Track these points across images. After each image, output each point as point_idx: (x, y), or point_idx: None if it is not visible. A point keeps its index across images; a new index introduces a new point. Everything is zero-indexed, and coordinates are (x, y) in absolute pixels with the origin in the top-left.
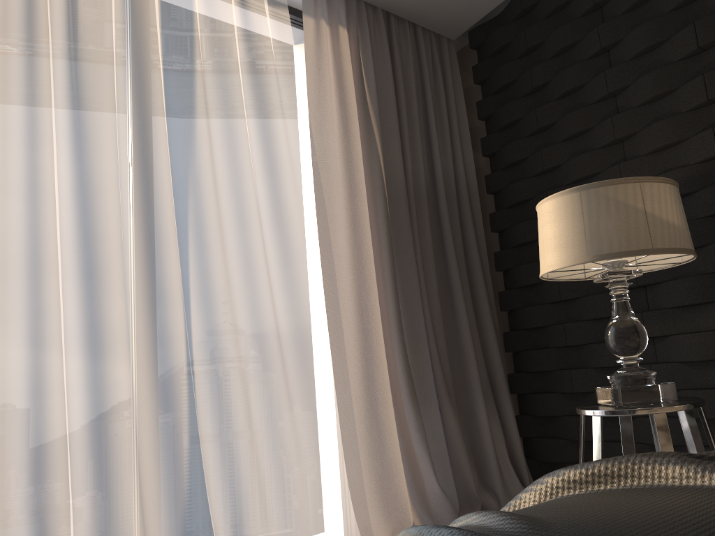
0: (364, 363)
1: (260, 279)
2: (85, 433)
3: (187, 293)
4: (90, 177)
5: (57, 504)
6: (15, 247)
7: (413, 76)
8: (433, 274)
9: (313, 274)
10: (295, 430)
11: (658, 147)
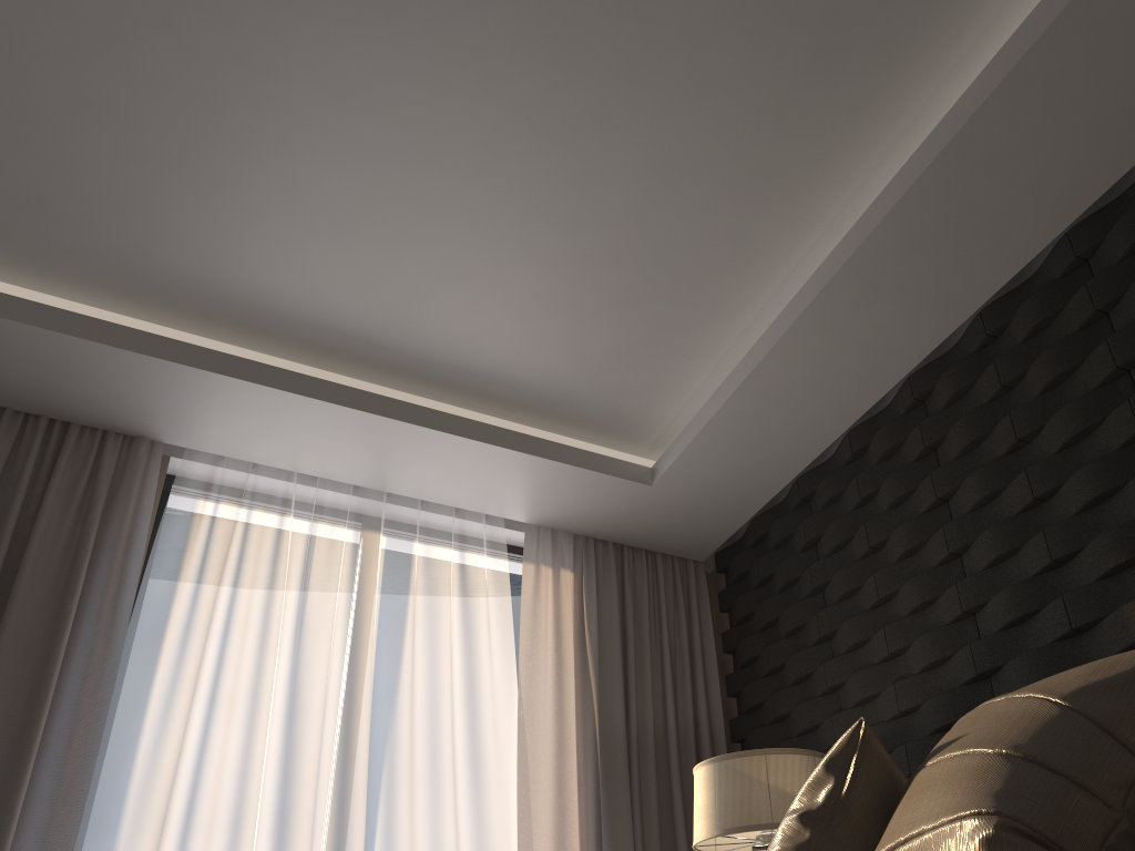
0: None
1: (445, 849)
2: None
3: None
4: (294, 748)
5: None
6: (221, 817)
7: (647, 609)
8: (655, 844)
9: (508, 844)
10: None
11: (858, 700)
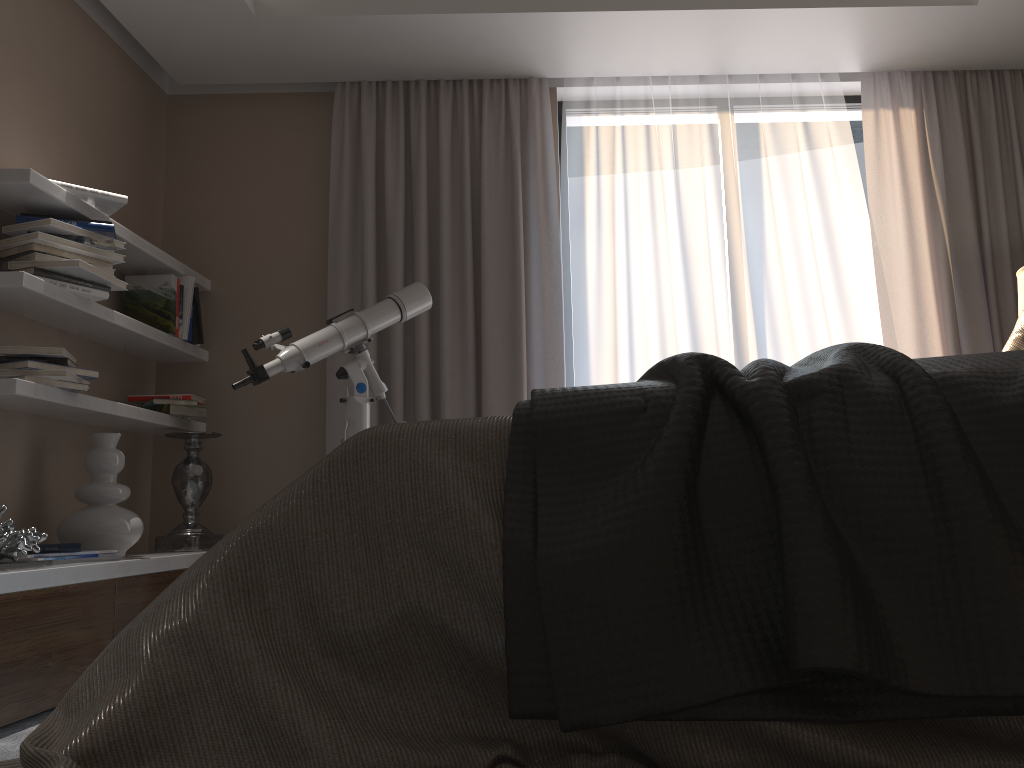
0: None
1: None
2: None
3: None
4: (692, 293)
5: None
6: (652, 345)
7: (995, 130)
8: None
9: None
10: None
11: None
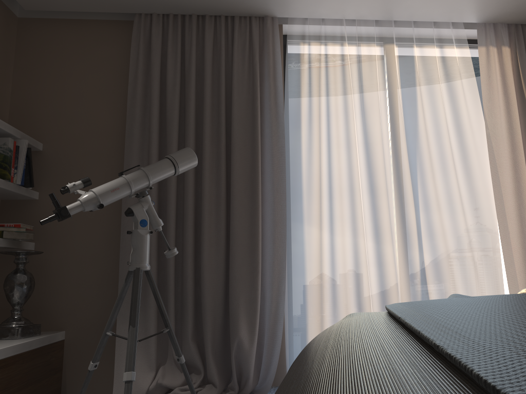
0: (523, 251)
1: (455, 203)
2: (375, 276)
3: (418, 212)
4: (371, 160)
5: (365, 303)
6: (344, 194)
7: None
8: None
9: (489, 199)
10: (479, 286)
11: None
